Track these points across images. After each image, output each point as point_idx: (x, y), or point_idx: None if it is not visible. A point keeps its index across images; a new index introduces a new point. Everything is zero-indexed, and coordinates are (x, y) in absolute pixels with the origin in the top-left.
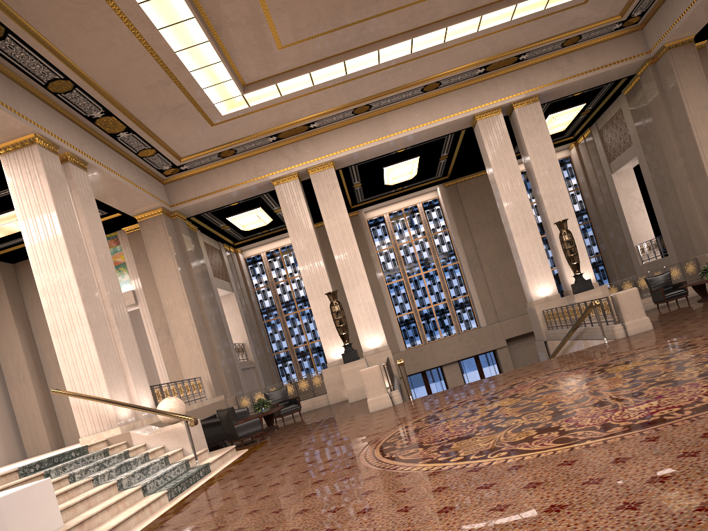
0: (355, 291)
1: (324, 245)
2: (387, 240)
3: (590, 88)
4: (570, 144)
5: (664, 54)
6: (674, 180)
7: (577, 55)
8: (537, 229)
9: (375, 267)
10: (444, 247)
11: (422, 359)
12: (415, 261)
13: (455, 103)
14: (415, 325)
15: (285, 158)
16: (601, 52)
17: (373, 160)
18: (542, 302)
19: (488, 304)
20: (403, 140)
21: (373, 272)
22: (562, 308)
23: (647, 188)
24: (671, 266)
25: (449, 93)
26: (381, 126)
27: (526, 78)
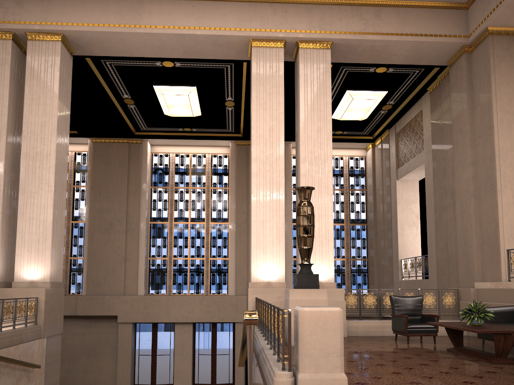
0: (33, 200)
1: (96, 162)
2: (165, 179)
3: (393, 64)
4: (368, 144)
5: (485, 41)
6: (457, 192)
7: (388, 12)
8: (283, 196)
9: (141, 200)
10: (219, 204)
11: (155, 310)
12: (187, 208)
13: (232, 16)
14: (165, 272)
15: (0, 9)
16: (415, 19)
17: (135, 67)
18: (261, 287)
19: (242, 274)
20: (159, 41)
21: (136, 205)
22: (262, 302)
23: (426, 200)
24: (428, 291)
25: (227, 3)
26: (134, 11)
27: (322, 17)
